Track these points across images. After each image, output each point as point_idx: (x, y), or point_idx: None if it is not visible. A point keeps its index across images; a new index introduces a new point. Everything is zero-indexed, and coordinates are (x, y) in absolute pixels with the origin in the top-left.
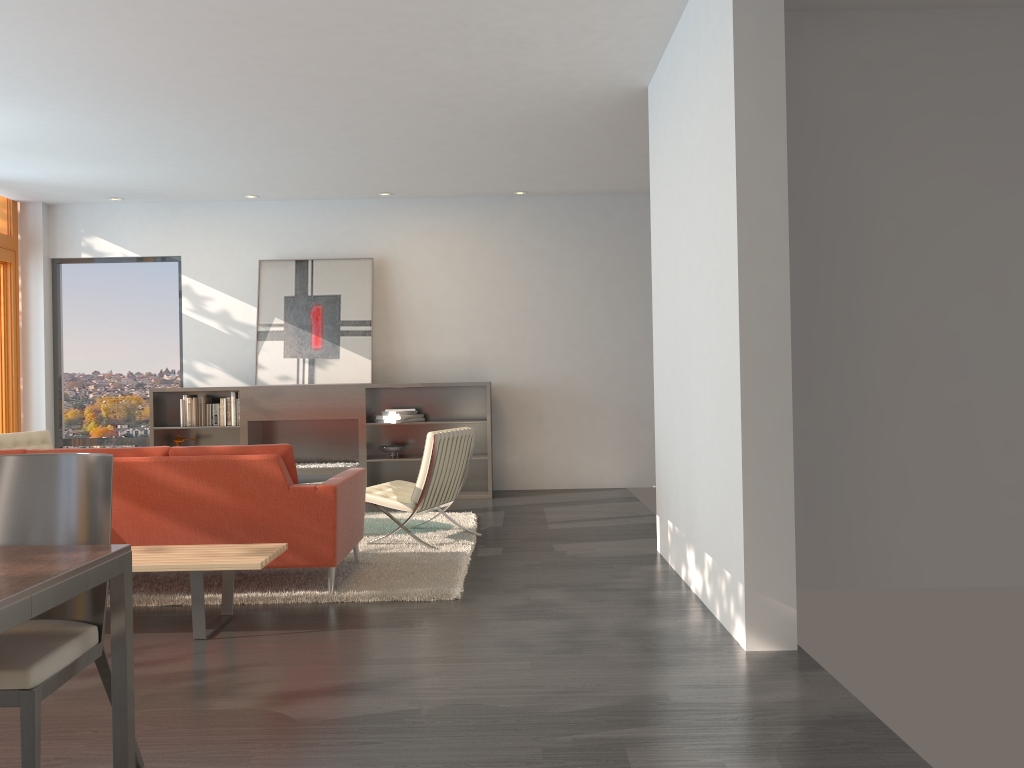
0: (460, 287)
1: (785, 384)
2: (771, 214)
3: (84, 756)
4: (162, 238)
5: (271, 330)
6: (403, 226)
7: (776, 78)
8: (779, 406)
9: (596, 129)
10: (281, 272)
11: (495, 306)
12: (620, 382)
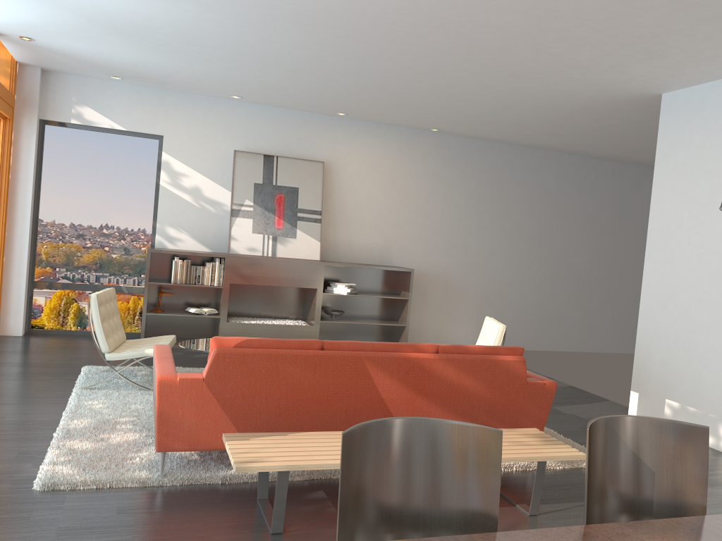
0: (381, 193)
1: None
2: None
3: None
4: (148, 118)
5: (242, 209)
6: (345, 140)
7: None
8: None
9: (573, 107)
10: (252, 162)
11: (403, 210)
12: (479, 274)
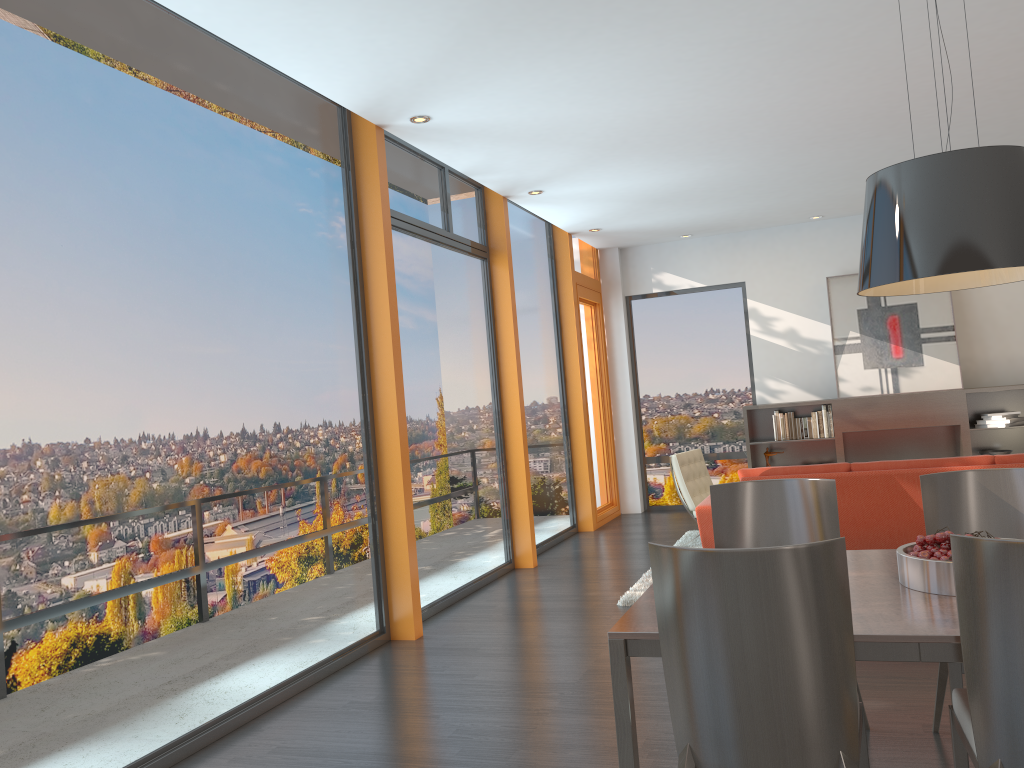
0: None
1: None
2: None
3: None
4: (725, 267)
5: (847, 343)
6: None
7: None
8: None
9: None
10: (850, 286)
11: None
12: None
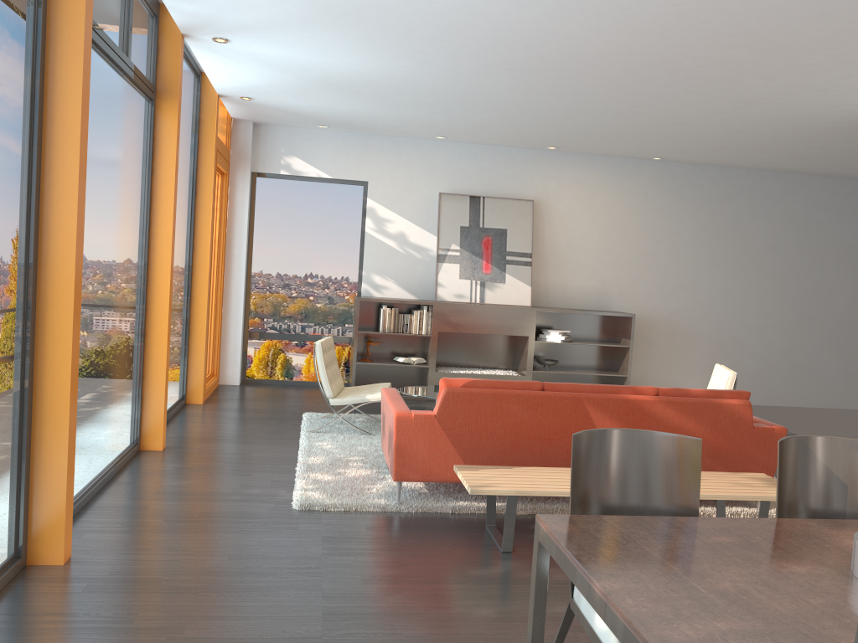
0: (596, 231)
1: None
2: None
3: None
4: (353, 164)
5: (449, 254)
6: (556, 175)
7: None
8: None
9: (817, 129)
10: (457, 205)
11: (622, 249)
12: (711, 319)
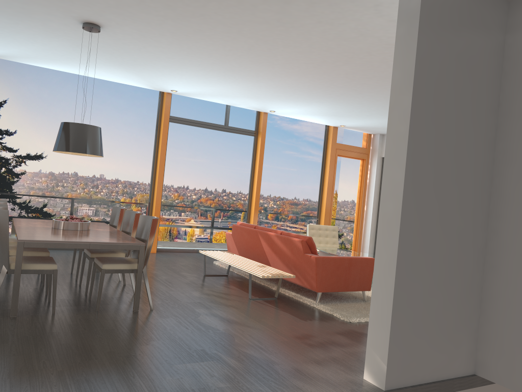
0: None
1: (396, 234)
2: (400, 136)
3: (153, 304)
4: None
5: None
6: None
7: (411, 58)
8: (392, 247)
9: None
10: None
11: None
12: None
